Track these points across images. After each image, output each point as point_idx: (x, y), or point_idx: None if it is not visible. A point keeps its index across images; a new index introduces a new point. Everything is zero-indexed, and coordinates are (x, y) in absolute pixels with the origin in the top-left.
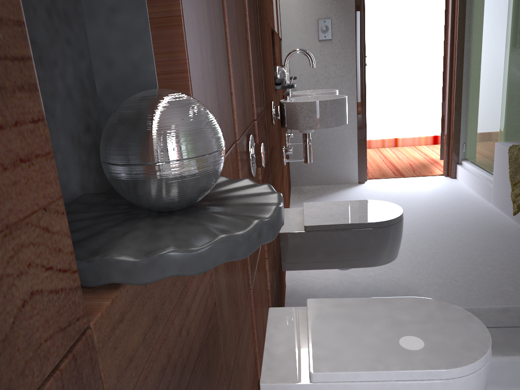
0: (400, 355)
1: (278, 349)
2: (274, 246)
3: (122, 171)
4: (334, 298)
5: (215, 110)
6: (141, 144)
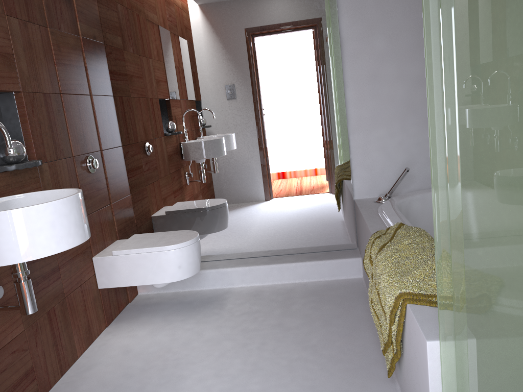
0: (152, 244)
1: (108, 249)
2: (133, 216)
3: (0, 154)
4: (146, 233)
5: (50, 144)
6: (3, 149)
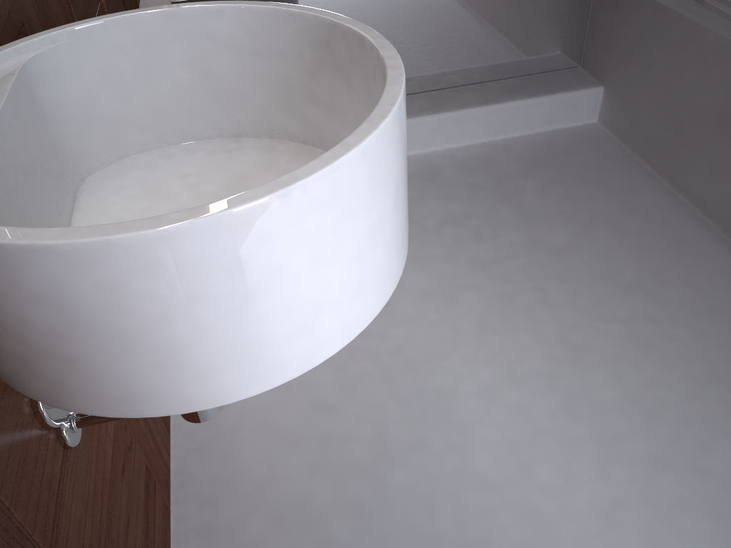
0: None
1: None
2: None
3: None
4: None
5: None
6: None
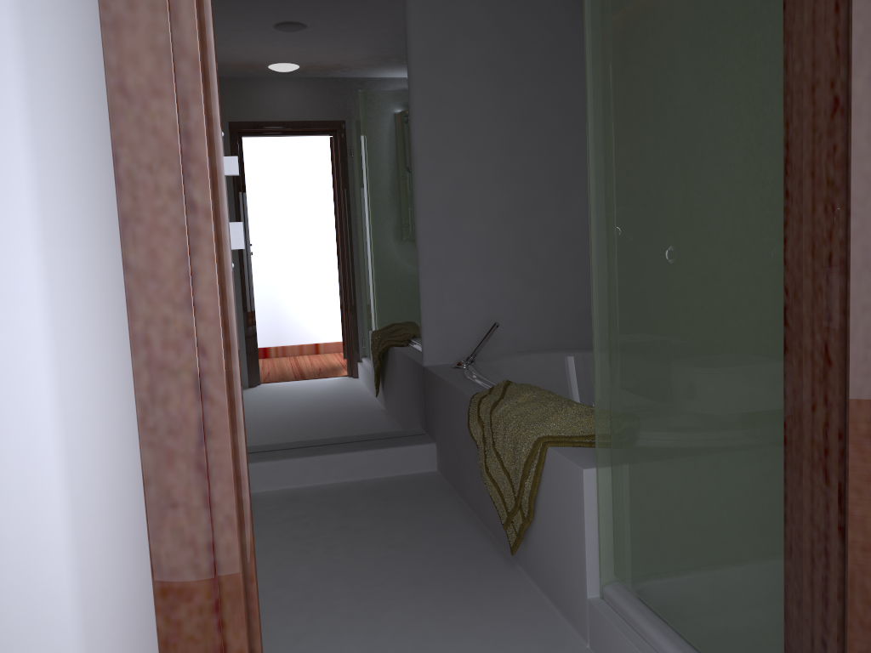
0: None
1: None
2: None
3: None
4: None
5: None
6: None
